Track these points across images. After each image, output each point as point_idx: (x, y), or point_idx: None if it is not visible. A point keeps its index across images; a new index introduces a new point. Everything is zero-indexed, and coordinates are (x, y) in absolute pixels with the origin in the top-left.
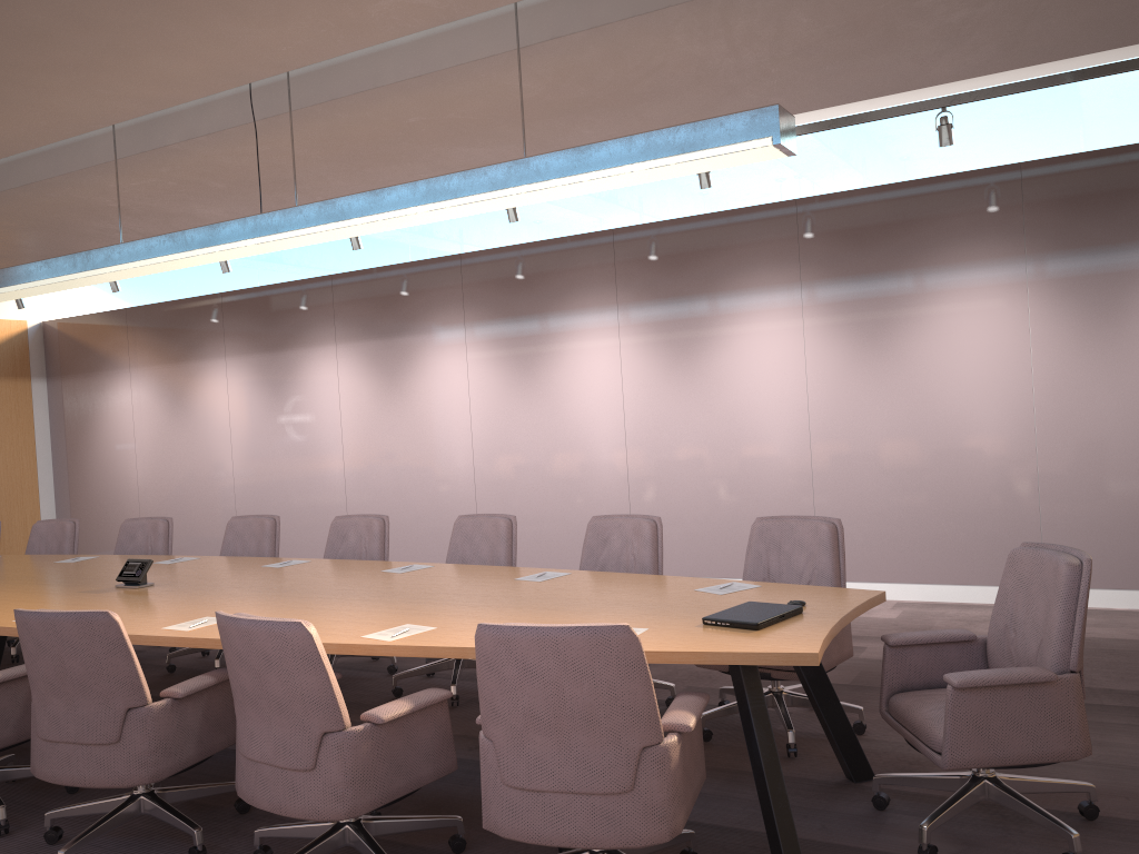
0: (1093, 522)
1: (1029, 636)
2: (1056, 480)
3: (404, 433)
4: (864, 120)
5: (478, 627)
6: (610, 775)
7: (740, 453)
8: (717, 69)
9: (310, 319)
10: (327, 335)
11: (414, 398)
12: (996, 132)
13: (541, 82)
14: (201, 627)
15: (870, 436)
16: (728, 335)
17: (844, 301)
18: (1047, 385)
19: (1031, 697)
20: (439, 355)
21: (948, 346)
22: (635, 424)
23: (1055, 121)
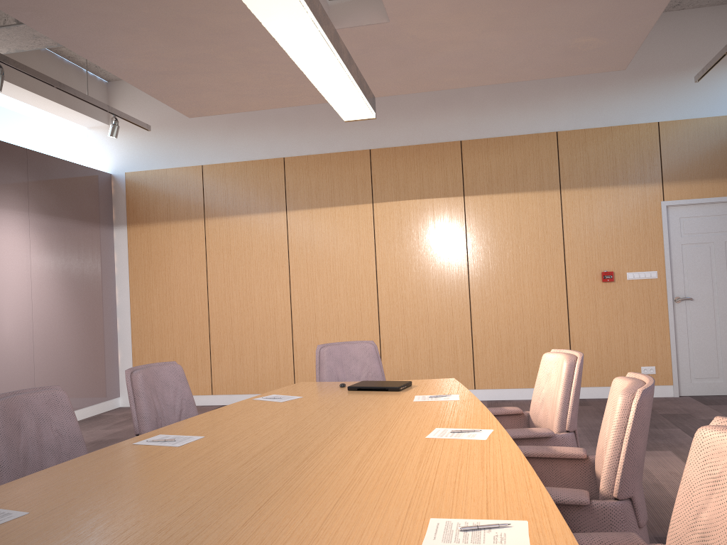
0: None
1: None
2: None
3: None
4: None
5: (582, 359)
6: None
7: None
8: None
9: None
10: None
11: None
12: None
13: None
14: (499, 520)
15: None
16: None
17: None
18: None
19: None
20: None
21: None
22: None
23: None
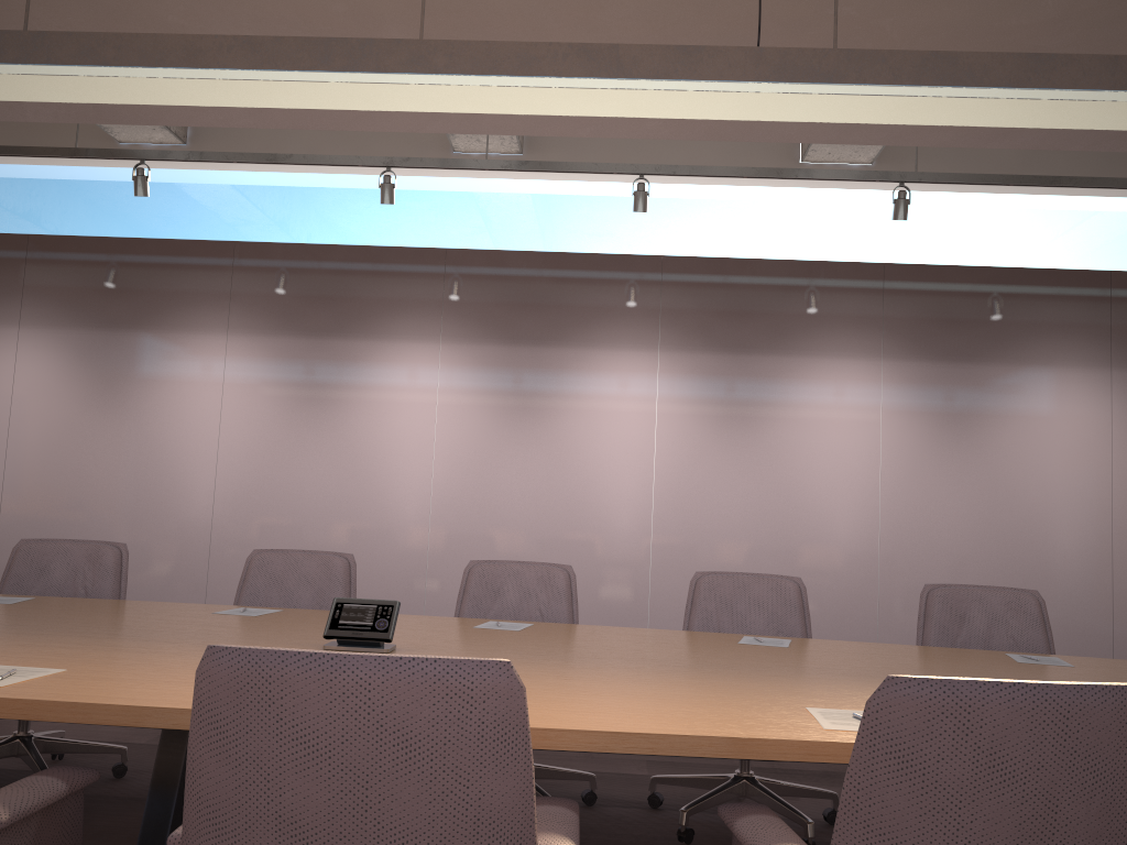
0: None
1: None
2: None
3: (324, 465)
4: (1089, 185)
5: None
6: None
7: (796, 531)
8: None
9: (189, 295)
10: (214, 320)
11: (347, 421)
12: (1063, 240)
13: (1067, 6)
14: None
15: (946, 526)
16: (793, 397)
17: (928, 379)
18: (1125, 490)
19: None
20: (397, 370)
21: (1032, 440)
22: (667, 486)
23: (1117, 241)
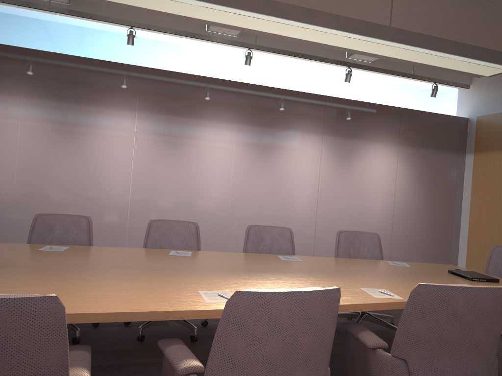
0: (331, 238)
1: None
2: (321, 221)
3: None
4: (321, 60)
5: None
6: None
7: (195, 197)
8: (371, 19)
9: None
10: None
11: None
12: (309, 80)
13: None
14: None
15: (256, 196)
16: (197, 137)
17: (254, 134)
18: (323, 184)
19: None
20: None
21: (292, 162)
22: (138, 175)
23: (328, 83)
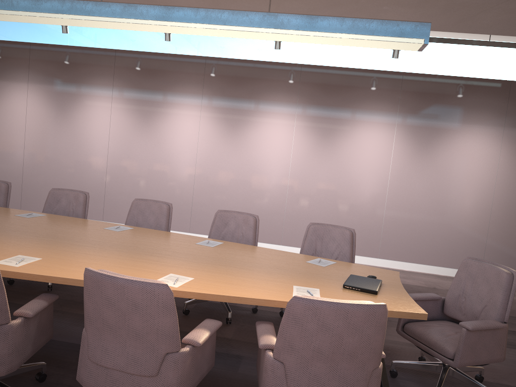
0: (403, 233)
1: (475, 302)
2: (391, 213)
3: (66, 141)
4: None
5: (294, 298)
6: (356, 385)
7: (254, 180)
8: None
9: (12, 65)
10: (23, 77)
11: (75, 123)
12: (391, 55)
13: None
14: (25, 264)
15: (316, 182)
16: (257, 122)
17: (316, 118)
18: (395, 172)
19: (492, 334)
20: (95, 102)
21: (358, 147)
22: (202, 158)
23: (416, 57)
